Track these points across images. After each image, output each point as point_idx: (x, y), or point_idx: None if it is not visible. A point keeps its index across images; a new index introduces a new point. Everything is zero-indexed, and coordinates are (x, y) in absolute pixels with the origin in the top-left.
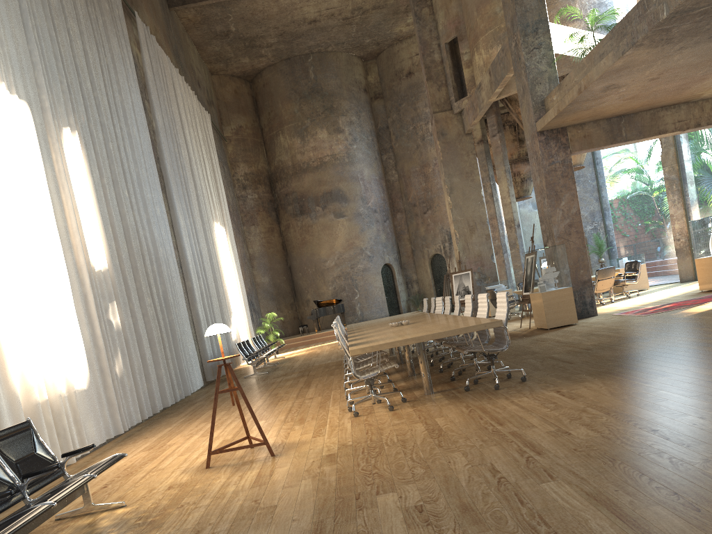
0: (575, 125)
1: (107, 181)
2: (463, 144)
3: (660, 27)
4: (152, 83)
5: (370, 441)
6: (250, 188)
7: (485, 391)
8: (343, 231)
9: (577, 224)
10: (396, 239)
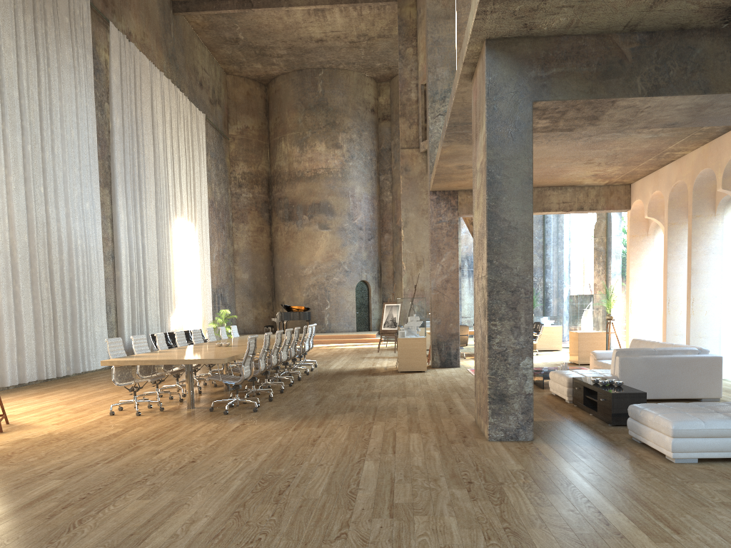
0: (466, 190)
1: (17, 179)
2: (424, 182)
3: (452, 131)
4: (117, 87)
5: (67, 435)
6: (246, 187)
7: (216, 414)
8: (324, 242)
9: (454, 281)
10: (379, 258)
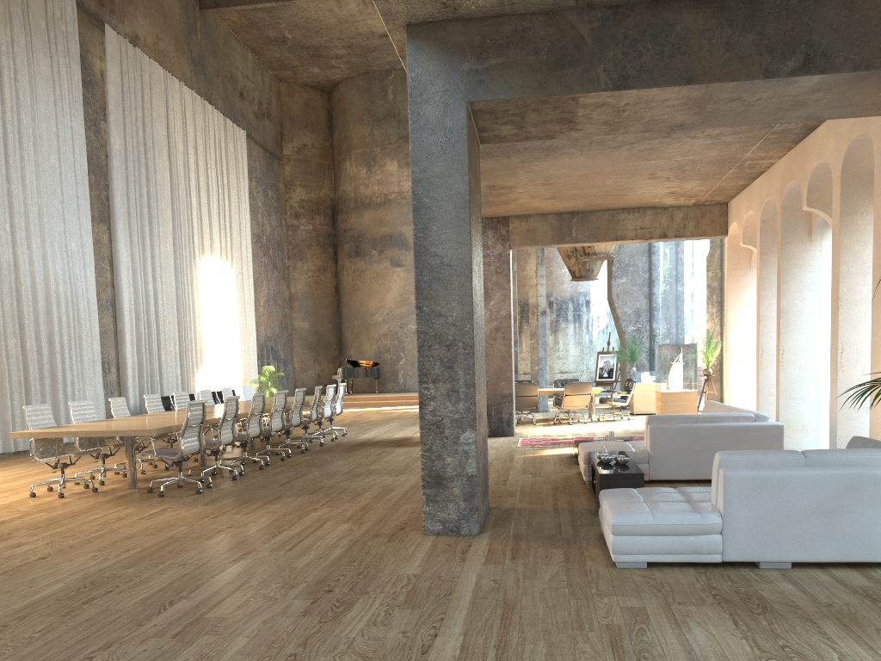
0: (519, 216)
1: None
2: None
3: None
4: (116, 102)
5: None
6: (305, 218)
7: (151, 496)
8: (397, 283)
9: (505, 329)
10: None
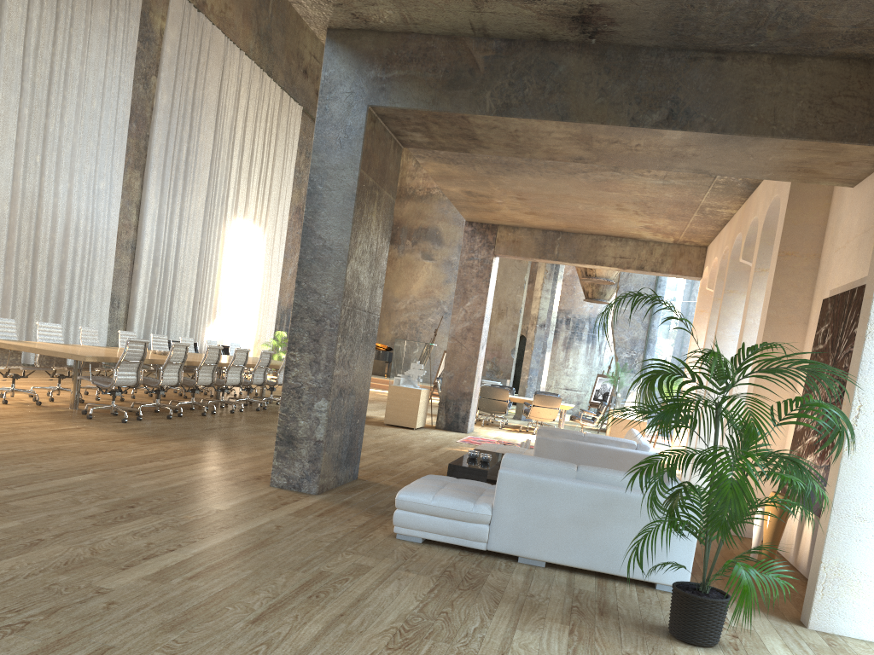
0: (507, 226)
1: (4, 142)
2: None
3: None
4: (170, 61)
5: None
6: None
7: (80, 417)
8: (425, 275)
9: (476, 330)
10: None
